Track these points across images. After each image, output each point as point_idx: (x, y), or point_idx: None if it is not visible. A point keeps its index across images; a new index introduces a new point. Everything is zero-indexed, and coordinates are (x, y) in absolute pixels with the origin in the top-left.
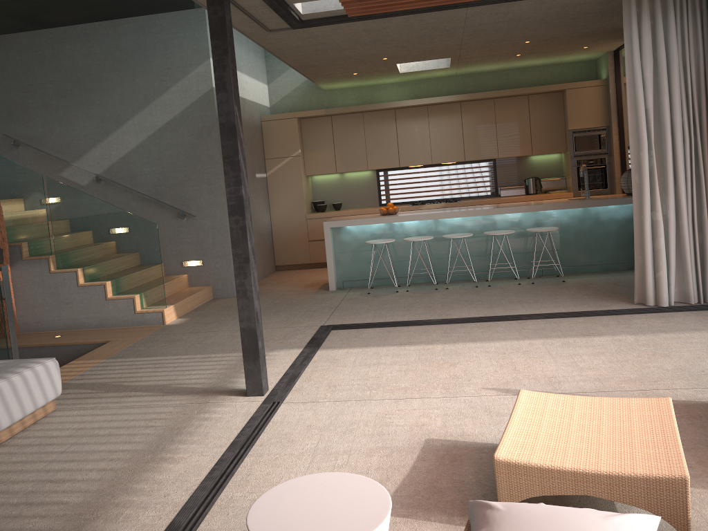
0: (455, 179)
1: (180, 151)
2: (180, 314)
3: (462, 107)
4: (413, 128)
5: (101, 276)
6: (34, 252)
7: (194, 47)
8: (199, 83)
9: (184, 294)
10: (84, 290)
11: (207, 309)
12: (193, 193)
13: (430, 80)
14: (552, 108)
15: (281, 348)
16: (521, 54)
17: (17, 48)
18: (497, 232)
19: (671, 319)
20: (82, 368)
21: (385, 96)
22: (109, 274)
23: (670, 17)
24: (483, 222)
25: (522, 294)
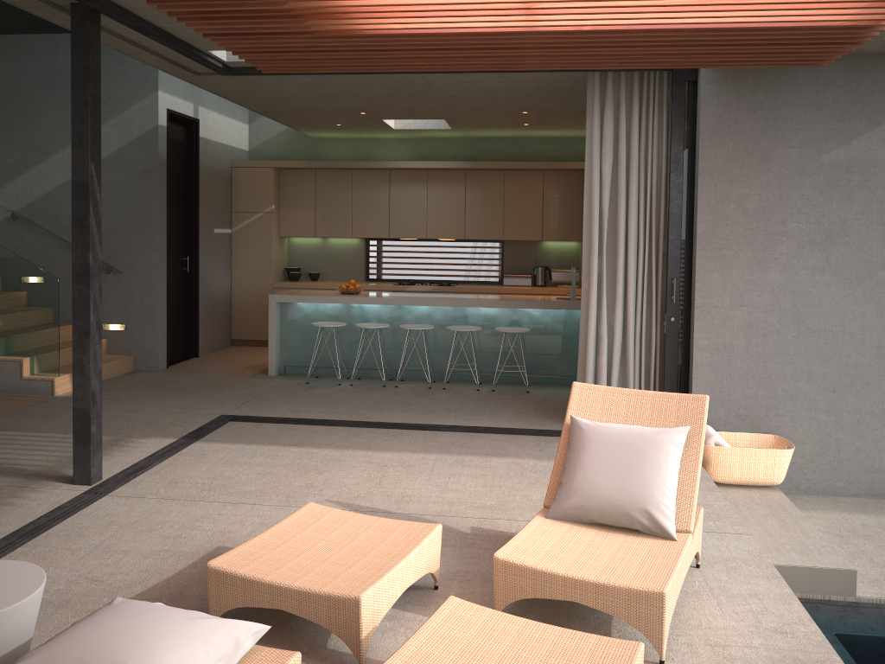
0: (456, 258)
1: (113, 194)
2: None
3: (468, 176)
4: (408, 194)
5: None
6: None
7: (142, 76)
8: (143, 118)
9: None
10: None
11: (116, 382)
12: (123, 245)
13: (437, 140)
14: (570, 188)
15: (157, 435)
16: (529, 123)
17: None
18: (463, 328)
19: None
20: None
21: (384, 153)
22: None
23: (634, 110)
24: (453, 314)
25: (469, 401)
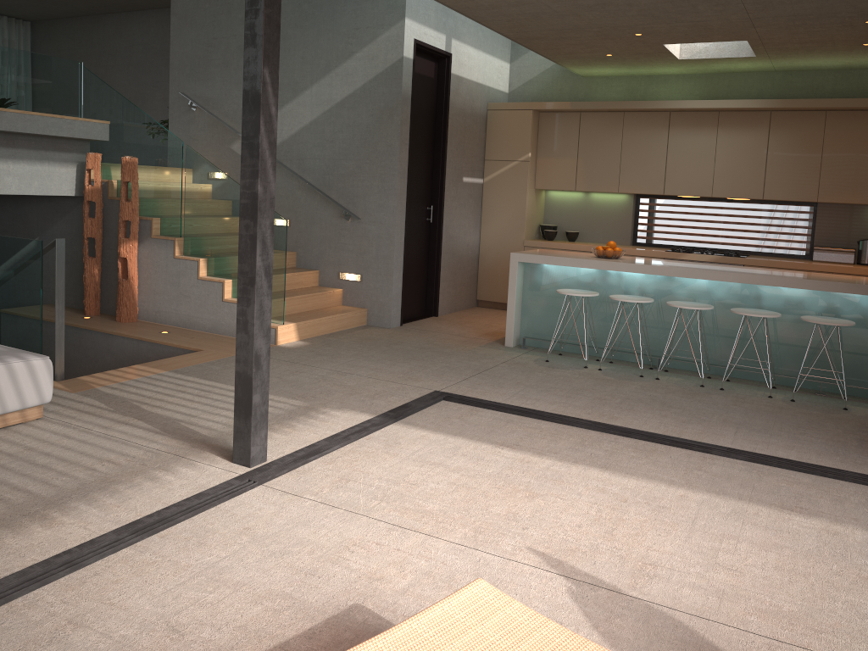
0: (749, 224)
1: (355, 134)
2: (305, 336)
3: (773, 119)
4: (692, 141)
5: (224, 272)
6: (165, 231)
7: (389, 3)
8: (388, 50)
9: (325, 312)
10: (202, 284)
11: (343, 337)
12: (362, 189)
13: (734, 75)
14: None
15: (353, 408)
16: None
17: None
18: (754, 312)
19: None
20: (133, 376)
21: (664, 92)
22: (231, 271)
23: None
24: (741, 292)
25: (757, 413)
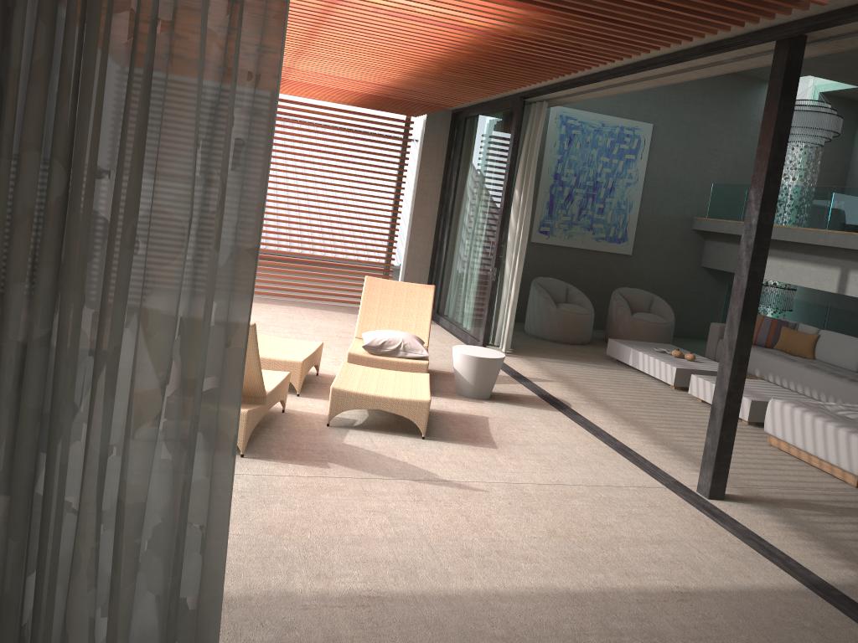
0: None
1: None
2: None
3: None
4: None
5: None
6: None
7: None
8: None
9: None
10: None
11: None
12: None
13: None
14: None
15: None
16: None
17: None
18: None
19: None
20: None
21: None
22: None
23: None
24: None
25: None
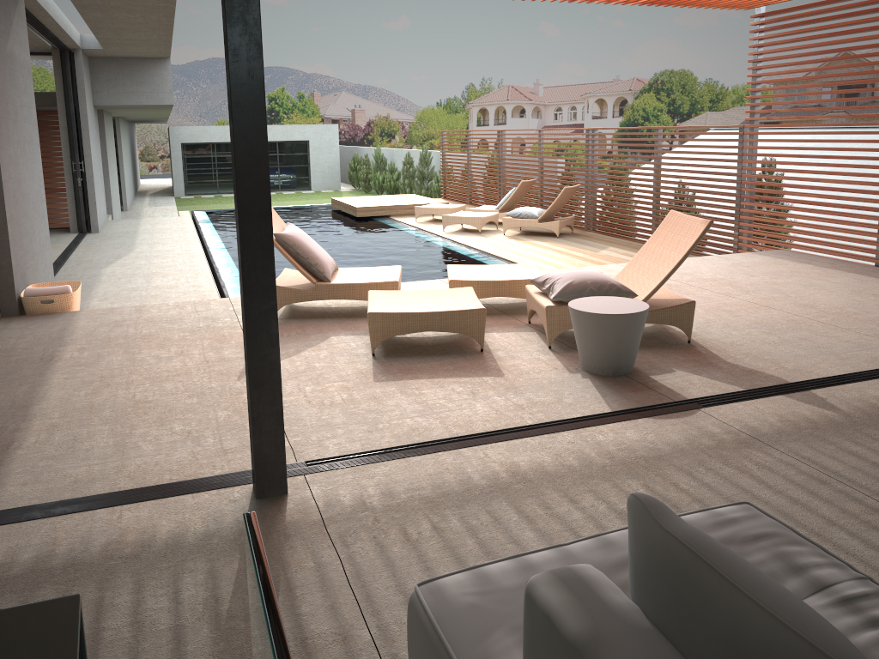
0: None
1: None
2: None
3: None
4: None
5: None
6: None
7: None
8: None
9: None
10: None
11: None
12: None
13: None
14: None
15: None
16: None
17: None
18: None
19: (10, 336)
20: None
21: None
22: None
23: None
24: None
25: None
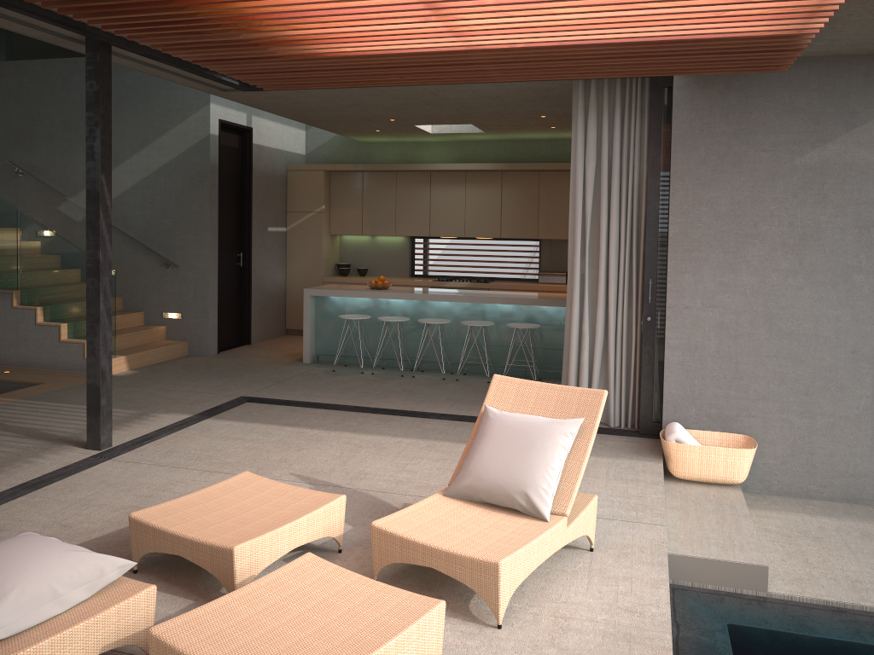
0: (496, 256)
1: (172, 196)
2: (135, 366)
3: (504, 177)
4: (448, 194)
5: (60, 317)
6: (2, 285)
7: (196, 90)
8: (197, 128)
9: (151, 346)
10: (40, 329)
11: (167, 365)
12: (180, 242)
13: (478, 142)
14: None
15: (177, 411)
16: (555, 126)
17: (31, 75)
18: (477, 323)
19: None
20: None
21: (427, 155)
22: (67, 316)
23: (615, 116)
24: (471, 309)
25: (473, 393)
